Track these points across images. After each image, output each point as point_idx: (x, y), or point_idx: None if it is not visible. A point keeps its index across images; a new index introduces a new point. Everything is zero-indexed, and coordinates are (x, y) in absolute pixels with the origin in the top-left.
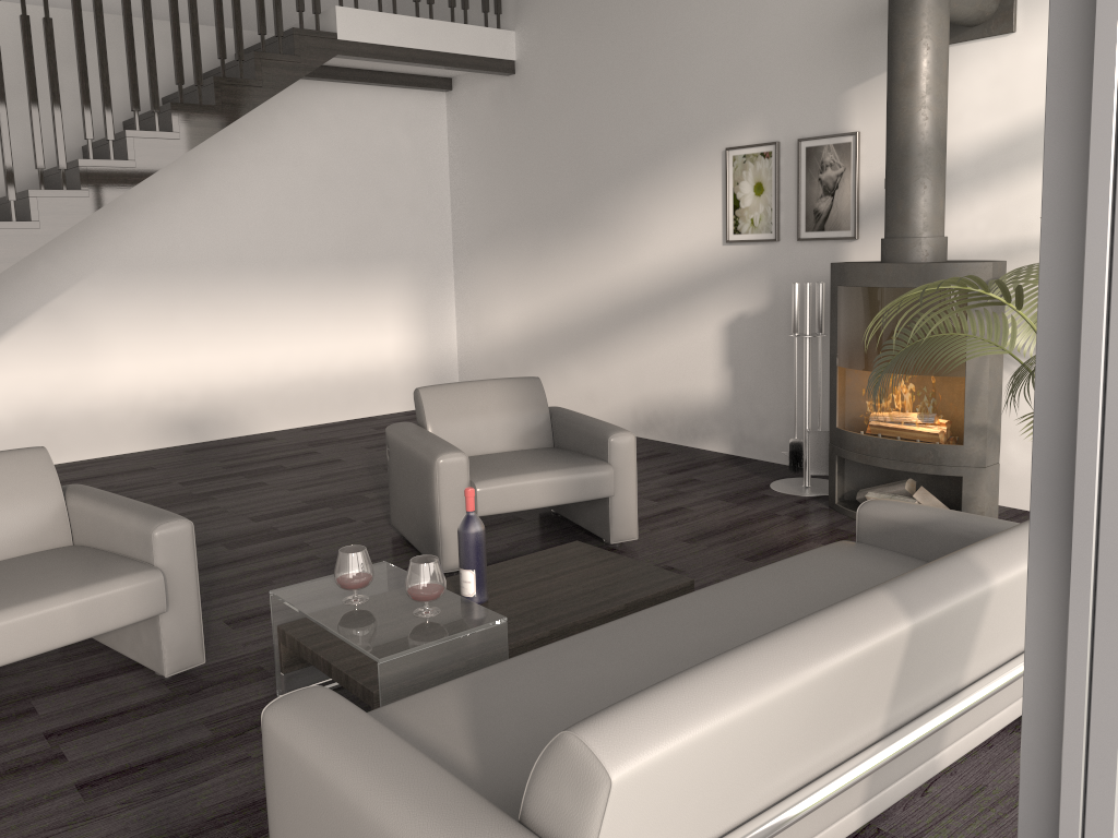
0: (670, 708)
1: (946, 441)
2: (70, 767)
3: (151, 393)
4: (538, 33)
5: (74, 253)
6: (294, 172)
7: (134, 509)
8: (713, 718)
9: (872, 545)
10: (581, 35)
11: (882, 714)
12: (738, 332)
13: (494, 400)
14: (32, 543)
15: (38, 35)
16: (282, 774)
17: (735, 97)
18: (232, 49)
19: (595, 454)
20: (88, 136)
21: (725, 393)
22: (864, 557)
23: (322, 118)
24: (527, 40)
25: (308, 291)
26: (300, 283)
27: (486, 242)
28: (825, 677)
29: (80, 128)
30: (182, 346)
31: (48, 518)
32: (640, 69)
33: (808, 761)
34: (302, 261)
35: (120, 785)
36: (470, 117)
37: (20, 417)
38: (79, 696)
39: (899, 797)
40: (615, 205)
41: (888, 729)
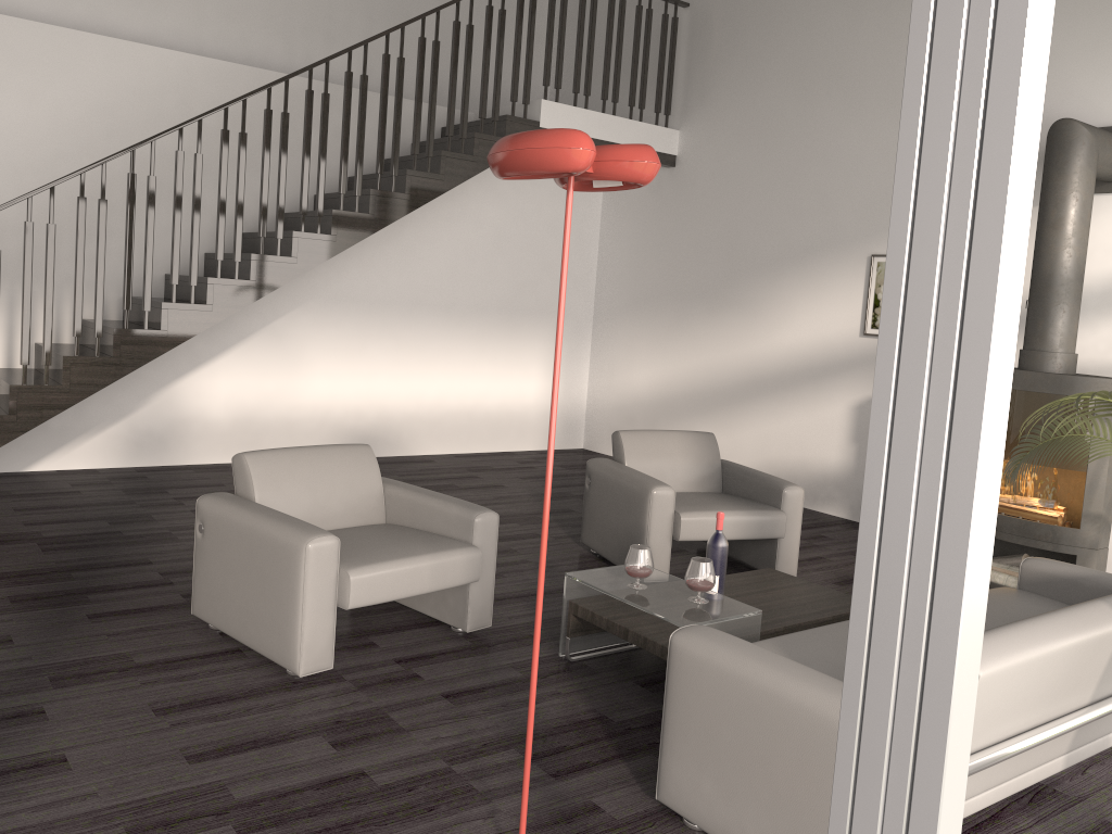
0: (1000, 644)
1: (1062, 524)
2: (429, 683)
3: (337, 409)
4: (702, 135)
5: (296, 284)
6: (474, 232)
7: (450, 499)
8: (1024, 653)
9: (1031, 592)
10: (743, 142)
11: (1094, 686)
12: (866, 413)
13: (678, 448)
14: (361, 518)
15: (295, 100)
16: (693, 675)
17: (884, 213)
18: (439, 123)
19: (767, 502)
20: (342, 192)
21: (848, 465)
22: (1029, 599)
23: (502, 187)
24: (691, 140)
25: (472, 335)
26: (467, 327)
27: (628, 309)
28: (1078, 645)
29: (315, 179)
30: (367, 372)
31: (372, 500)
32: (797, 178)
33: (1053, 704)
34: (471, 309)
35: (474, 698)
36: (625, 198)
37: (235, 418)
38: (402, 638)
39: (1086, 756)
40: (759, 291)
41: (1093, 699)
